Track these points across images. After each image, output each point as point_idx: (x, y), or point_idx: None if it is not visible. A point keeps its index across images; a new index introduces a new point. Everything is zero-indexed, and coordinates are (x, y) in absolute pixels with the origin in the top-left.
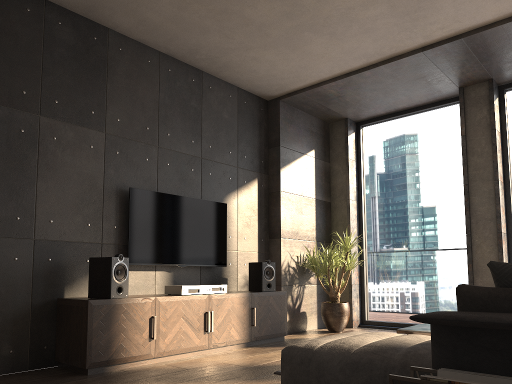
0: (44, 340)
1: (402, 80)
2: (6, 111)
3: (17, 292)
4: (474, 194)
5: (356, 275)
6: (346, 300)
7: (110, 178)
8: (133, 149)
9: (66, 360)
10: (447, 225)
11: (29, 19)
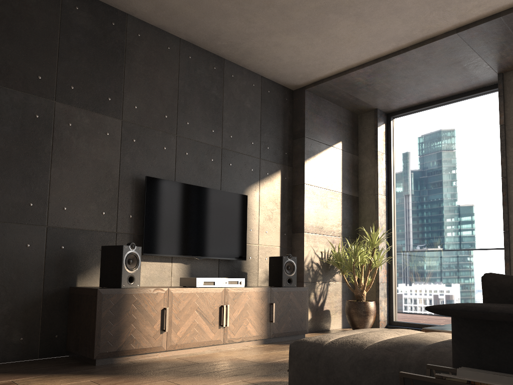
0: (55, 329)
1: (435, 65)
2: (20, 96)
3: (29, 279)
4: (512, 188)
5: (384, 273)
6: (373, 299)
7: (126, 166)
8: (151, 137)
9: (76, 350)
10: (483, 221)
11: (46, 4)
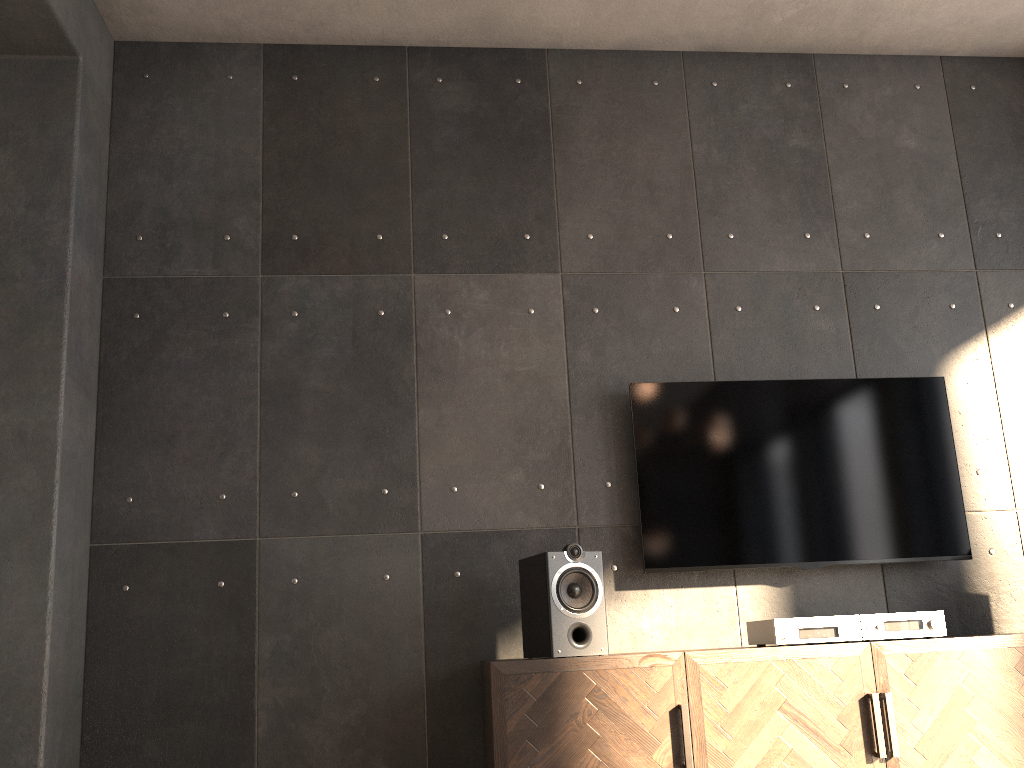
0: (460, 758)
1: None
2: (348, 283)
3: (394, 648)
4: None
5: None
6: None
7: (584, 372)
8: (637, 294)
9: None
10: None
11: (380, 96)
